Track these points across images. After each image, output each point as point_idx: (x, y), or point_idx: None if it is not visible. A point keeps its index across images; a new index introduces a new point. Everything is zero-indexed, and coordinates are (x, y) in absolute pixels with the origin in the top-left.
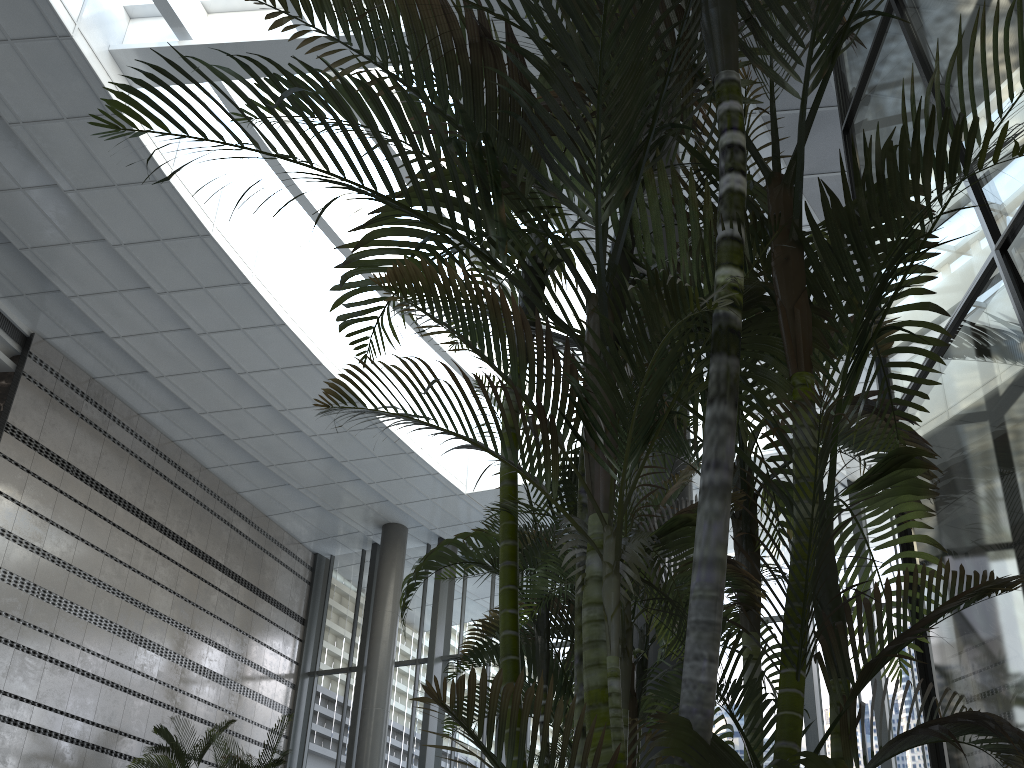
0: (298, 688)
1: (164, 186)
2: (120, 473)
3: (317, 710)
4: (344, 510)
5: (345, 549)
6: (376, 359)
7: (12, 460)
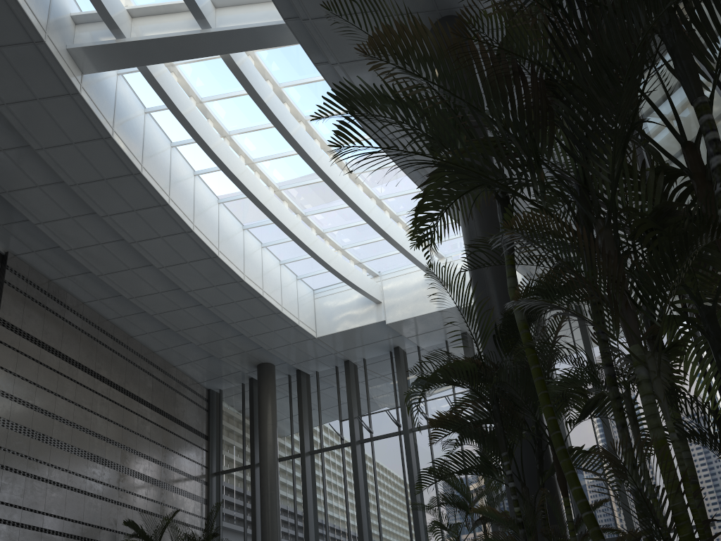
0: (209, 484)
1: (108, 141)
2: (77, 346)
3: (225, 498)
4: (230, 357)
5: (230, 384)
6: (250, 250)
7: (6, 344)
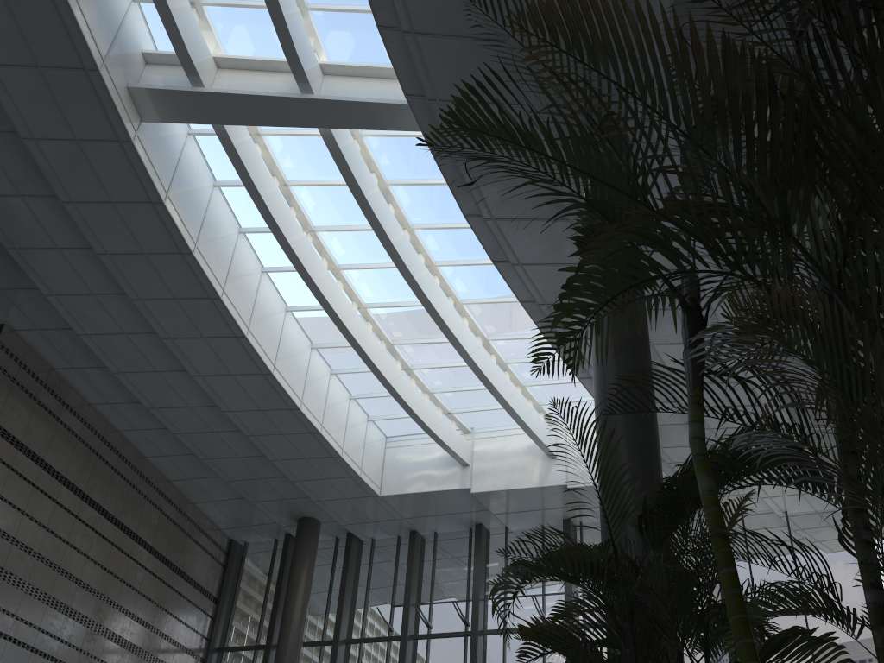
0: (207, 662)
1: (158, 207)
2: (68, 456)
3: None
4: (266, 503)
5: (259, 537)
6: (315, 374)
7: None
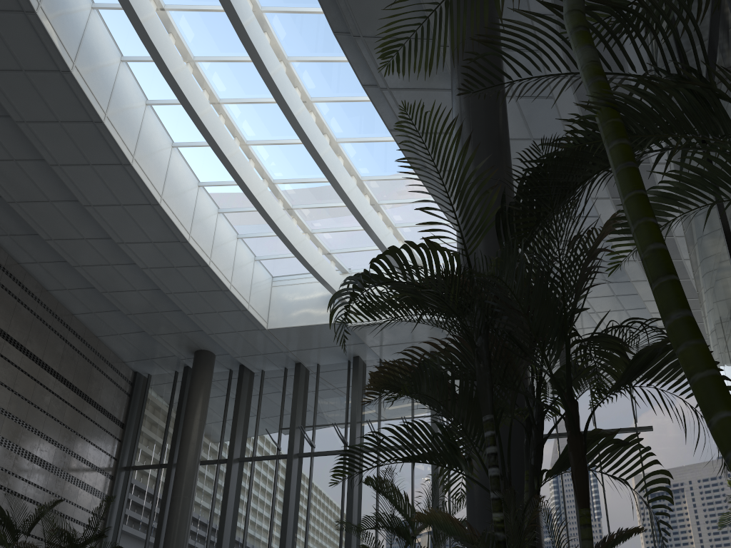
0: (115, 479)
1: (30, 18)
2: None
3: (131, 498)
4: (164, 336)
5: (161, 370)
6: (202, 210)
7: None
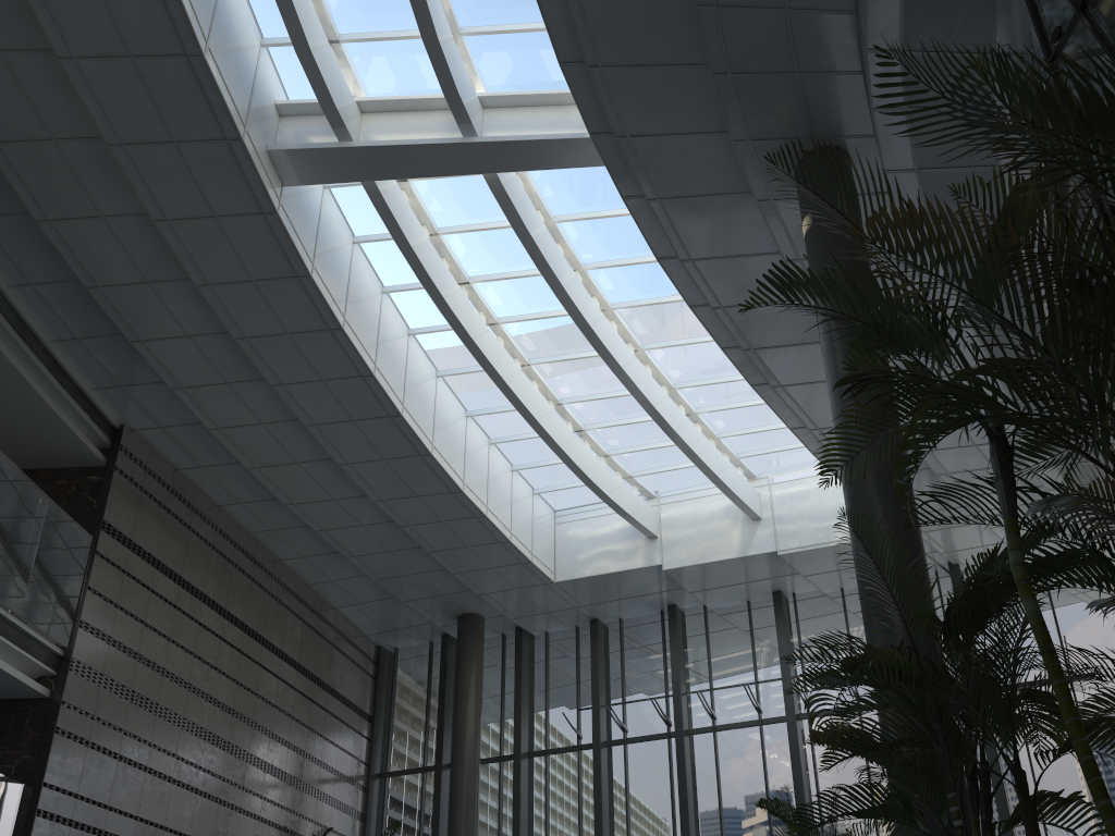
0: (369, 791)
1: (304, 282)
2: (204, 569)
3: (391, 814)
4: (420, 601)
5: (411, 641)
6: (473, 446)
7: (109, 560)
